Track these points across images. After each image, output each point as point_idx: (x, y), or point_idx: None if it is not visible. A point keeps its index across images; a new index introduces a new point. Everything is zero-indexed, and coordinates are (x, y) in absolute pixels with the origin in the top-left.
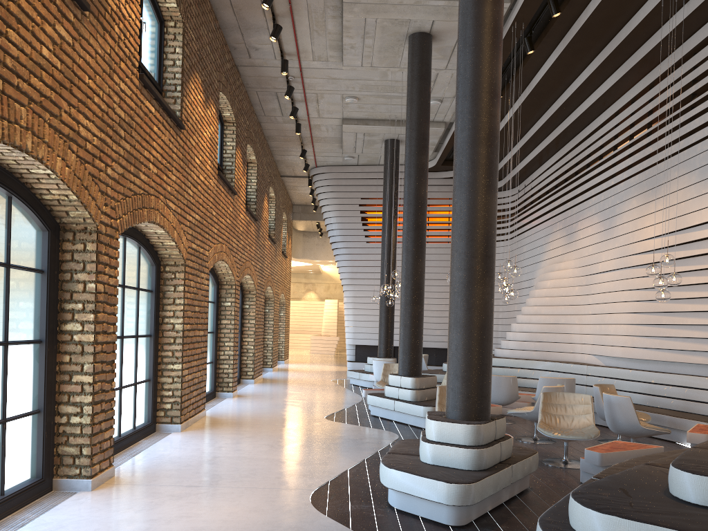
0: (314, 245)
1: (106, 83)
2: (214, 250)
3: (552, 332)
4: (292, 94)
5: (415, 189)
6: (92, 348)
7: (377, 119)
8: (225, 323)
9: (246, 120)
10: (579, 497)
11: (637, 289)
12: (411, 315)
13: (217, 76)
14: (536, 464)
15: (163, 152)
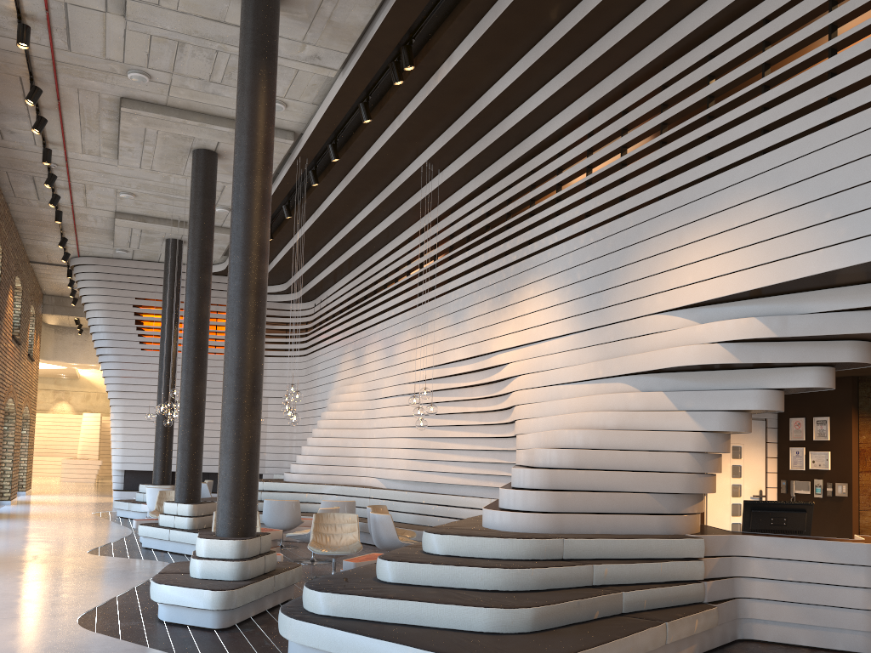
0: (71, 343)
1: None
2: None
3: (341, 455)
4: (54, 183)
5: (197, 308)
6: None
7: (157, 217)
8: None
9: None
10: (309, 584)
11: (411, 415)
12: (190, 438)
13: None
14: (300, 576)
15: None
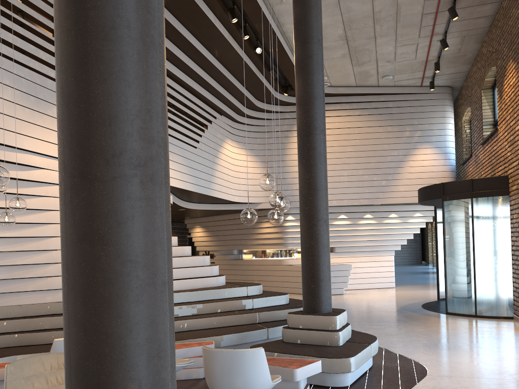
0: None
1: None
2: None
3: None
4: None
5: None
6: None
7: None
8: None
9: None
10: None
11: None
12: None
13: None
14: None
15: None
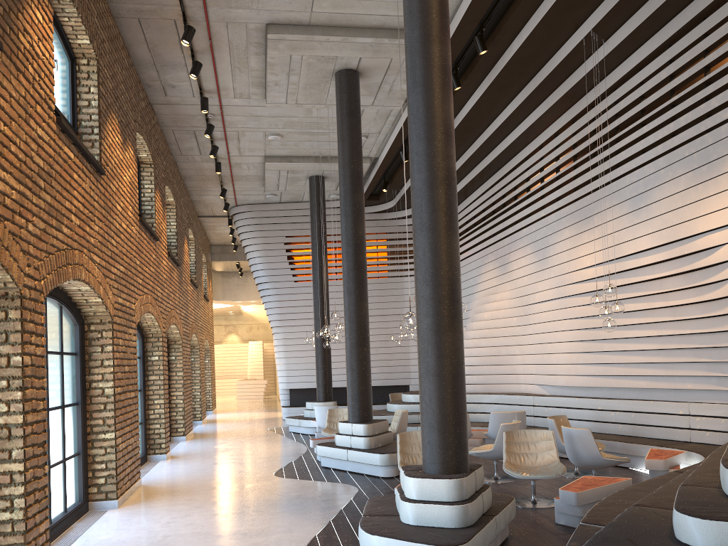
0: (235, 285)
1: (22, 129)
2: (140, 302)
3: (494, 364)
4: (212, 132)
5: (353, 228)
6: (22, 431)
7: (301, 156)
8: (153, 379)
9: (163, 160)
10: None
11: (576, 317)
12: (357, 359)
13: (133, 115)
14: (515, 511)
15: (85, 201)
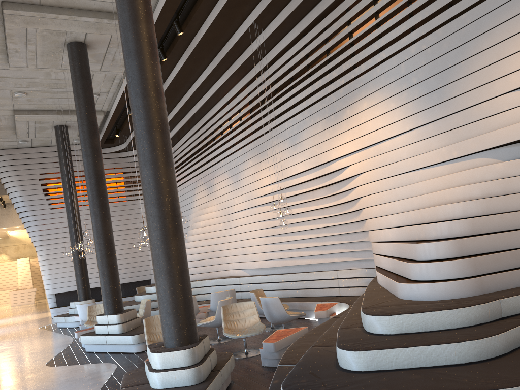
0: None
1: None
2: None
3: (210, 257)
4: None
5: (93, 165)
6: None
7: (45, 110)
8: None
9: None
10: (289, 389)
11: (262, 220)
12: (107, 265)
13: None
14: (234, 363)
15: None
